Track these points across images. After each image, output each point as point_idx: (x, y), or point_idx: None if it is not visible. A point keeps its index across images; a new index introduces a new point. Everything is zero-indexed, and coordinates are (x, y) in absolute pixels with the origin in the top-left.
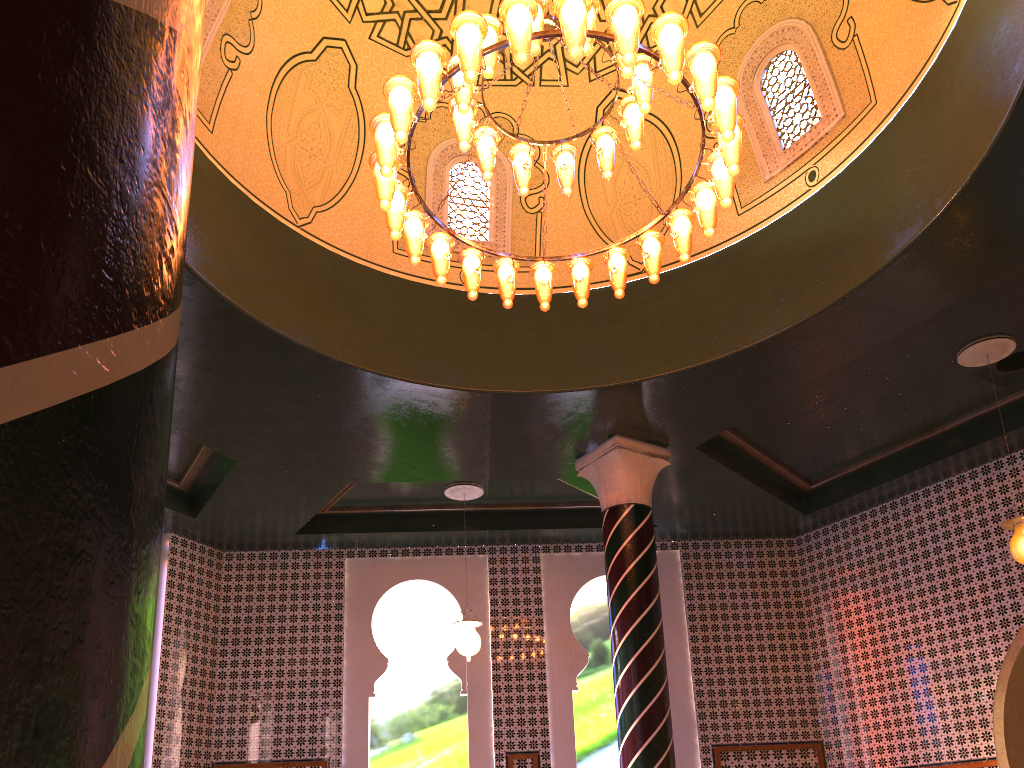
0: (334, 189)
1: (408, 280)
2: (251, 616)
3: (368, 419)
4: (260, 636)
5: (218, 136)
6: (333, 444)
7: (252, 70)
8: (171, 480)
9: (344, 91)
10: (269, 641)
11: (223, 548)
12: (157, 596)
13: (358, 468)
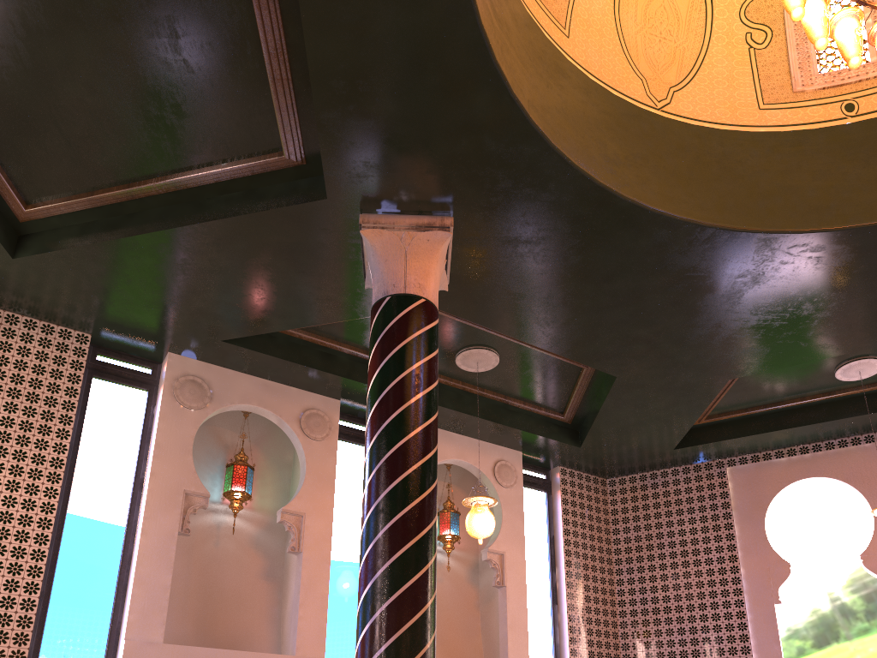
0: (687, 65)
1: (781, 131)
2: (640, 535)
3: (752, 294)
4: (651, 553)
5: (574, 40)
6: (713, 335)
7: None
8: (556, 413)
9: None
10: (661, 557)
11: (605, 475)
12: (555, 524)
13: (740, 359)
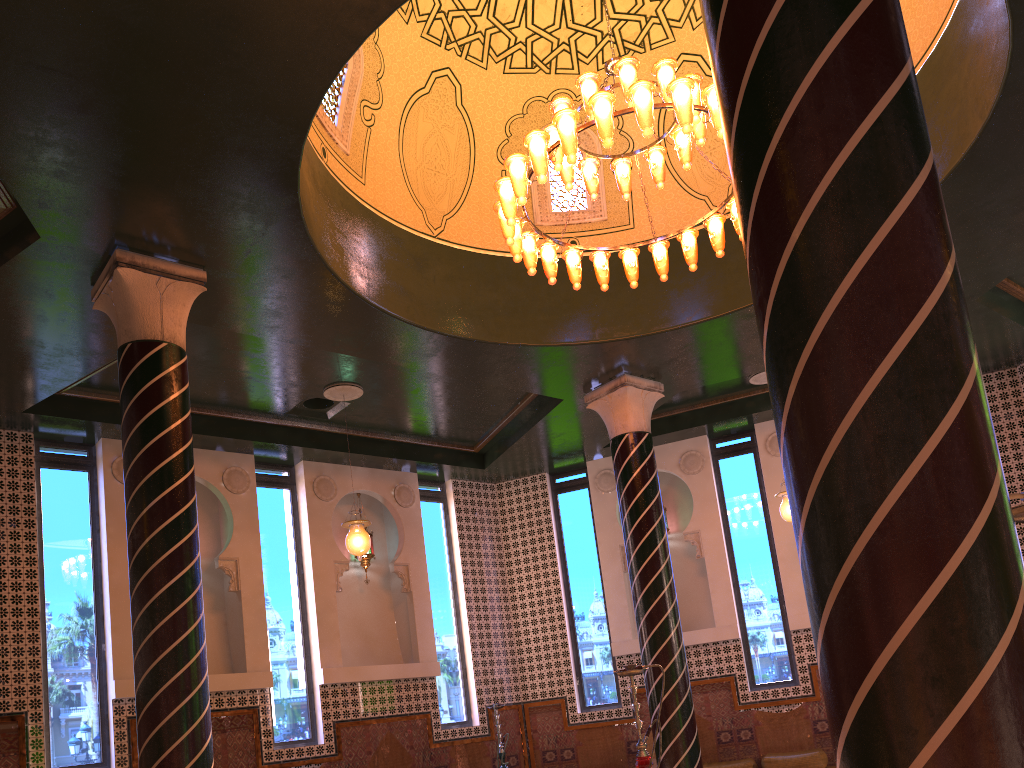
0: None
1: None
2: None
3: None
4: None
5: (639, 224)
6: None
7: (641, 154)
8: None
9: (705, 81)
10: None
11: (1008, 366)
12: None
13: None
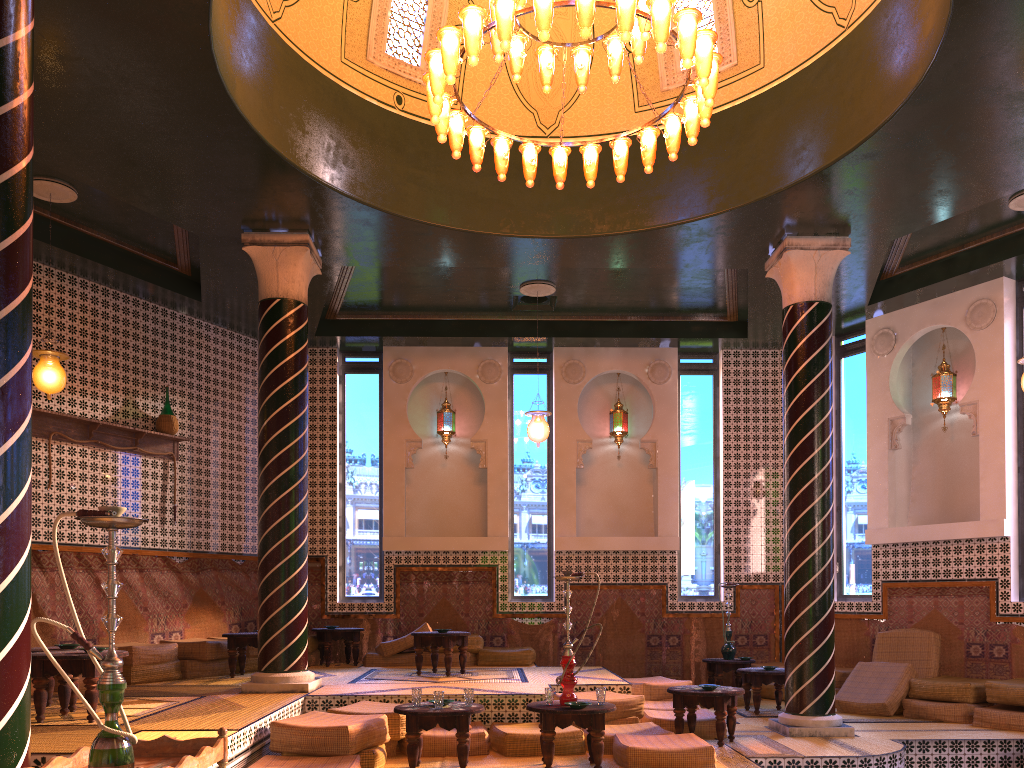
0: None
1: None
2: None
3: (1023, 85)
4: None
5: (769, 60)
6: None
7: None
8: None
9: None
10: None
11: None
12: None
13: None
